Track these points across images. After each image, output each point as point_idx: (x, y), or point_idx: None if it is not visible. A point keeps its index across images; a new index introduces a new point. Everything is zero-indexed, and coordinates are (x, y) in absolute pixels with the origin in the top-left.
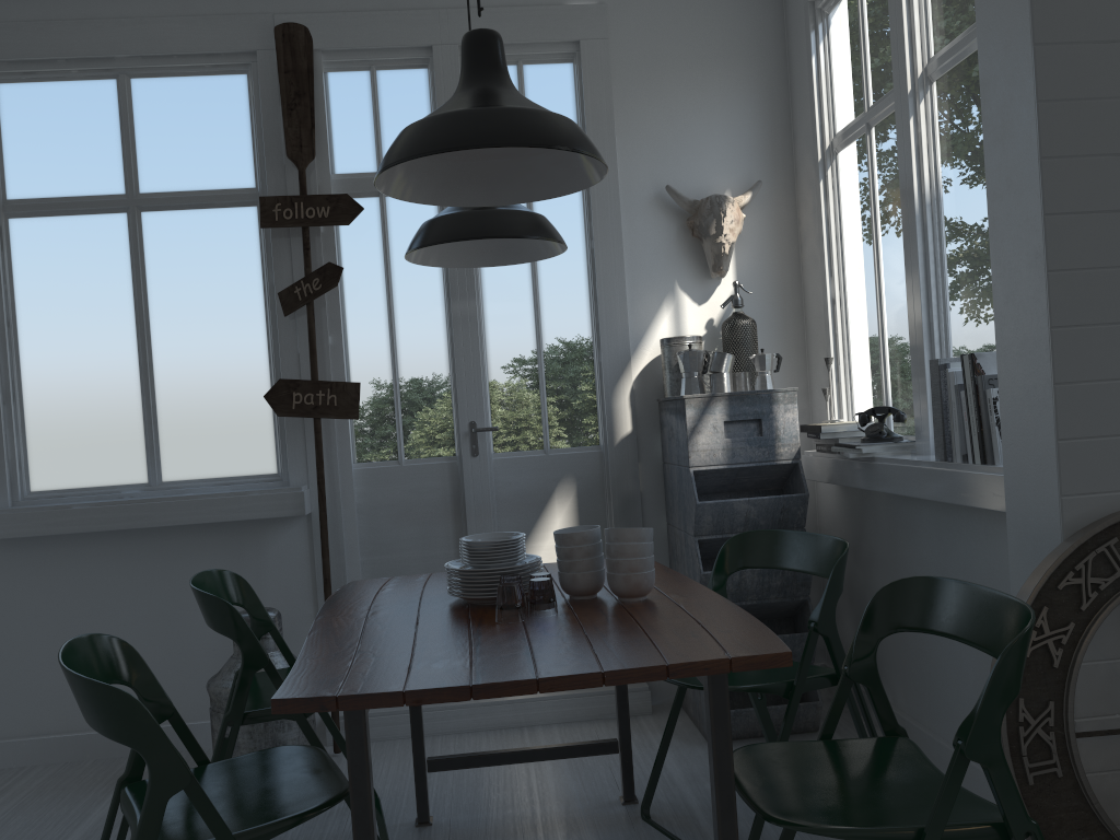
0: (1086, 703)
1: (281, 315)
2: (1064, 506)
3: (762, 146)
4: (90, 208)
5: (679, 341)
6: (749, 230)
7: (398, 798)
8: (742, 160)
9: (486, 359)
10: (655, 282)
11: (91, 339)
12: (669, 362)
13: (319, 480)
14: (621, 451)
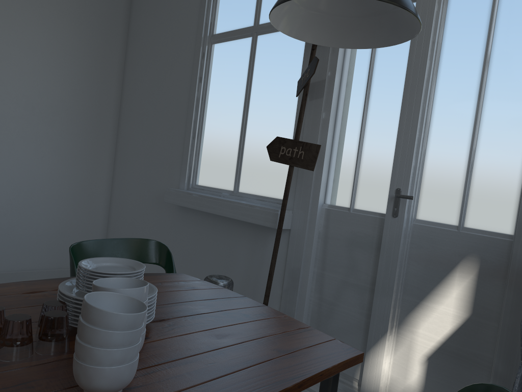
0: None
1: (300, 97)
2: None
3: None
4: (238, 35)
5: None
6: None
7: None
8: None
9: (426, 139)
10: None
11: (227, 108)
12: None
13: (281, 207)
14: None
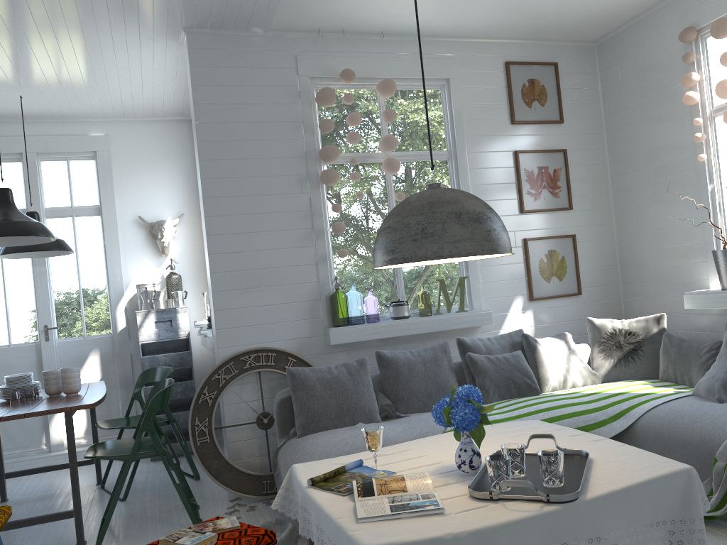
0: (229, 418)
1: None
2: (219, 352)
3: (185, 197)
4: None
5: (143, 286)
6: (180, 234)
7: None
8: (176, 203)
9: (53, 295)
10: (136, 258)
11: None
12: (139, 295)
13: None
14: (121, 335)
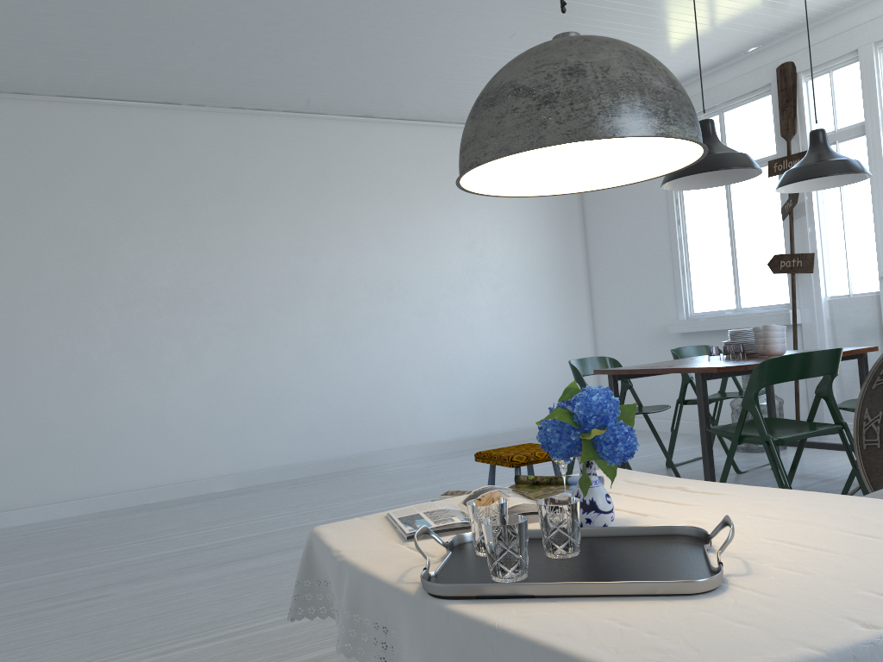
0: None
1: (785, 220)
2: None
3: None
4: None
5: None
6: None
7: (785, 462)
8: None
9: None
10: None
11: (712, 241)
12: None
13: (792, 306)
14: None
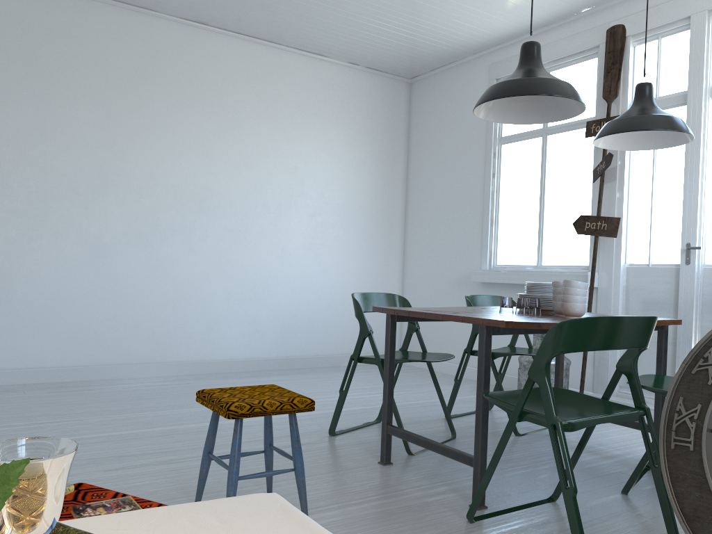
0: None
1: (595, 182)
2: None
3: None
4: (528, 136)
5: None
6: None
7: None
8: None
9: (706, 205)
10: None
11: (523, 197)
12: None
13: (591, 268)
14: None
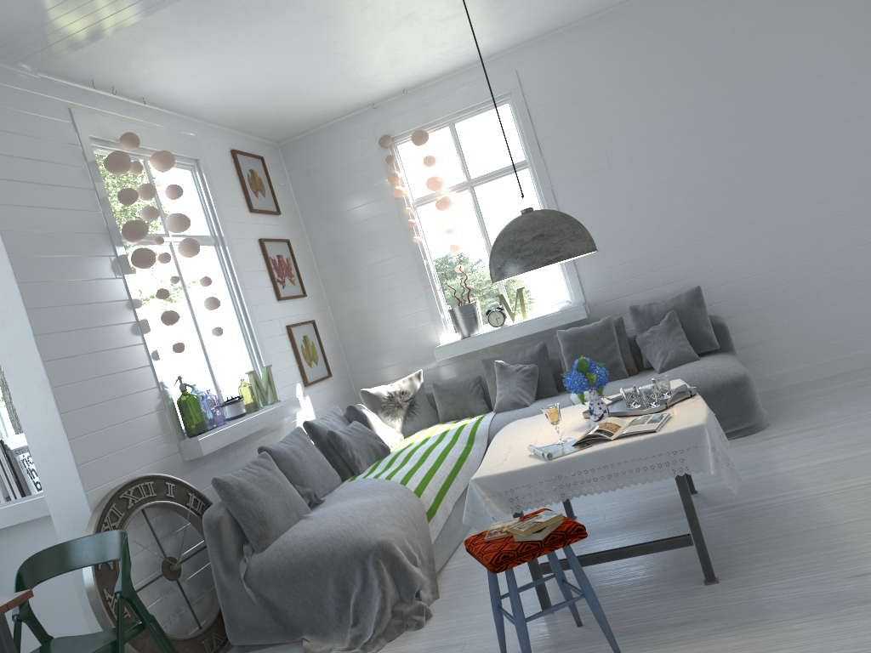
0: None
1: None
2: (89, 496)
3: None
4: None
5: None
6: None
7: None
8: None
9: None
10: None
11: None
12: None
13: None
14: None
